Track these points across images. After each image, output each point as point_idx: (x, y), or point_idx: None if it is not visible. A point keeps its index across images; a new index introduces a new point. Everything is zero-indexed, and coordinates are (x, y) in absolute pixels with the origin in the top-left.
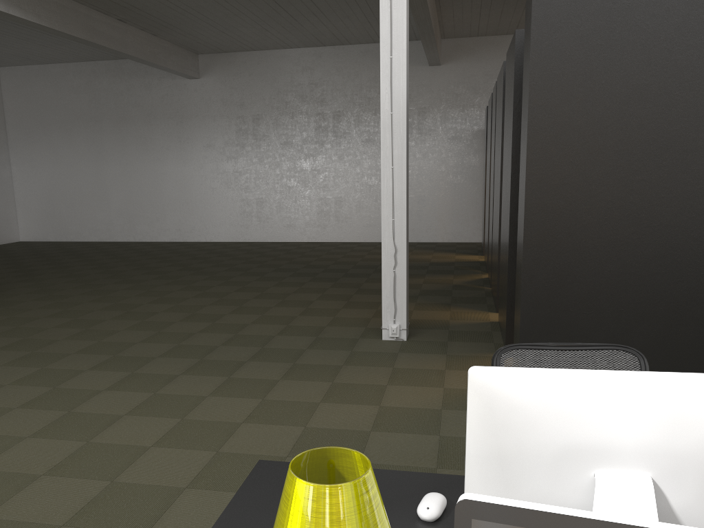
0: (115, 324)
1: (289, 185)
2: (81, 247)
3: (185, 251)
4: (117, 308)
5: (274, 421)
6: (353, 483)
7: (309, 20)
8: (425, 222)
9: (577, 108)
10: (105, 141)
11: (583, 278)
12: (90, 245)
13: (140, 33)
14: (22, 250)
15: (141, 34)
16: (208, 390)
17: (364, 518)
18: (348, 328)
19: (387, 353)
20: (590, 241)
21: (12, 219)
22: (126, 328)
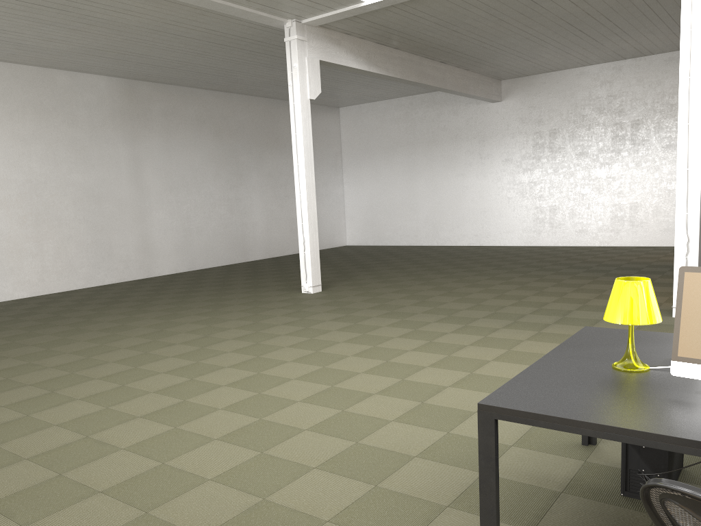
0: (442, 298)
1: (582, 192)
2: (395, 250)
3: (483, 252)
4: (440, 289)
5: None
6: (642, 281)
7: (610, 40)
8: None
9: None
10: (417, 161)
11: None
12: (401, 248)
13: (456, 70)
14: (351, 251)
15: (456, 70)
16: (524, 337)
17: (646, 295)
18: None
19: None
20: None
21: (341, 227)
22: (451, 301)
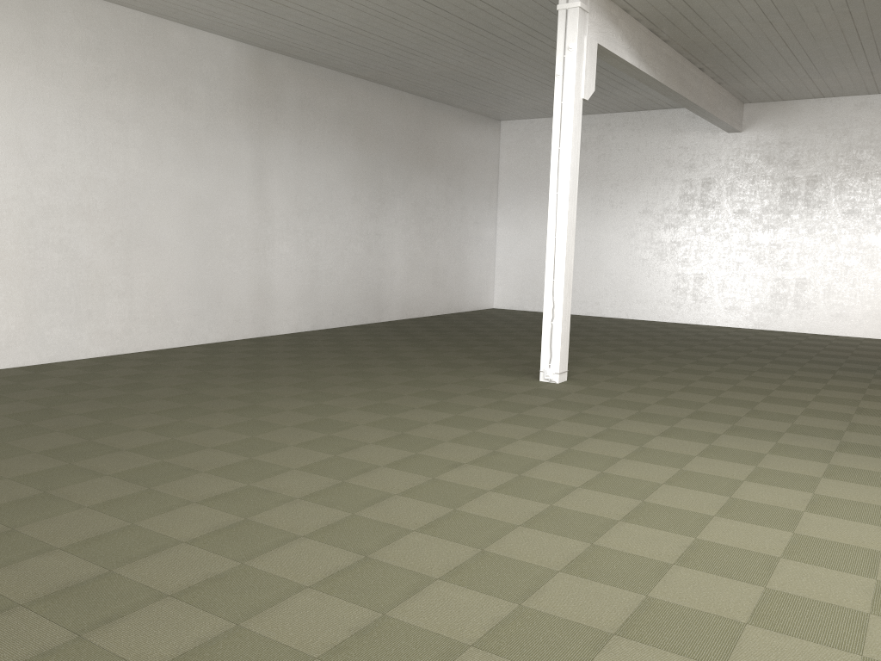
0: (778, 408)
1: (846, 264)
2: (576, 320)
3: (713, 335)
4: (747, 391)
5: None
6: None
7: None
8: None
9: None
10: (609, 203)
11: None
12: (580, 318)
13: (710, 82)
14: (514, 318)
15: (710, 83)
16: None
17: None
18: None
19: None
20: None
21: (490, 284)
22: (801, 414)
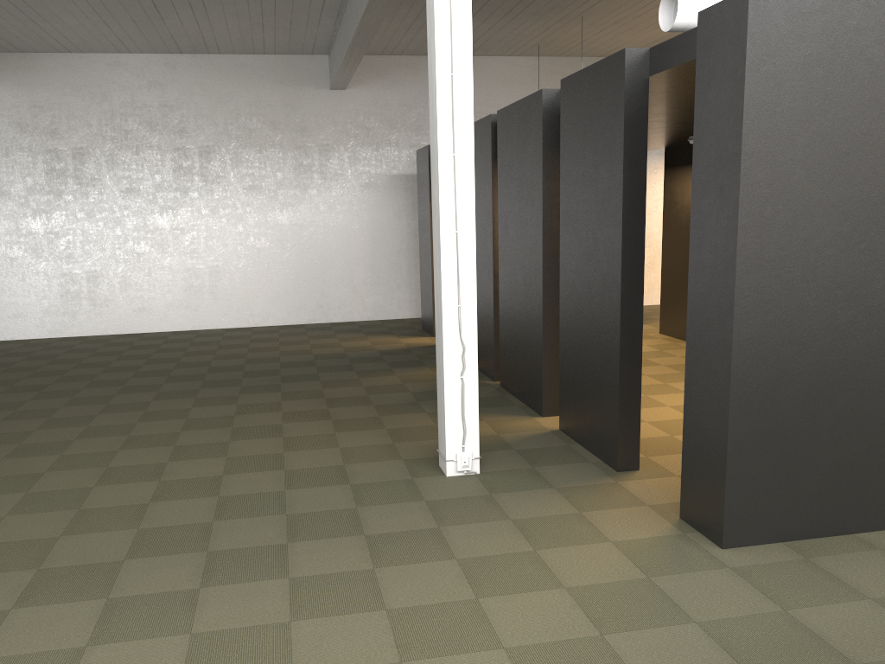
0: None
1: (138, 251)
2: None
3: None
4: None
5: (448, 648)
6: None
7: (178, 14)
8: (337, 296)
9: (797, 156)
10: None
11: (800, 377)
12: None
13: None
14: None
15: None
16: (279, 609)
17: None
18: (380, 463)
19: (476, 496)
20: (809, 329)
21: None
22: (10, 512)
